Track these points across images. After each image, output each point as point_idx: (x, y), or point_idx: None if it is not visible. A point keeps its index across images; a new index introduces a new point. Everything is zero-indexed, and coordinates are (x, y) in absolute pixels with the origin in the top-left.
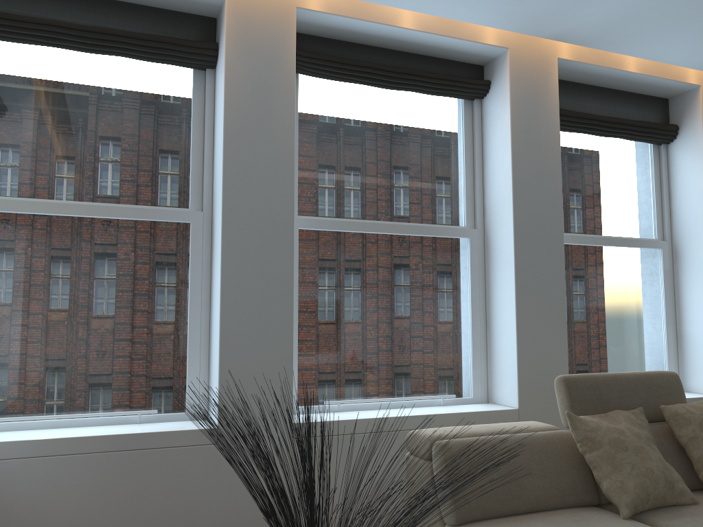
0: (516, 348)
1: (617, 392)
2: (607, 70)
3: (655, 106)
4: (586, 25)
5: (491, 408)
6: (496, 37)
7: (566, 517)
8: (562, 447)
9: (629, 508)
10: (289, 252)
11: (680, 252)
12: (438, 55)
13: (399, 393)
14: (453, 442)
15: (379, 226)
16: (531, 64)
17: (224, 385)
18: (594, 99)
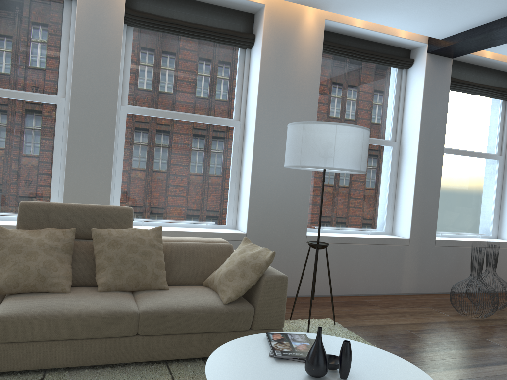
0: (64, 185)
1: (65, 216)
2: None
3: (241, 19)
4: None
5: None
6: None
7: None
8: None
9: None
10: None
11: (246, 130)
12: None
13: None
14: None
15: None
16: None
17: None
18: (184, 9)
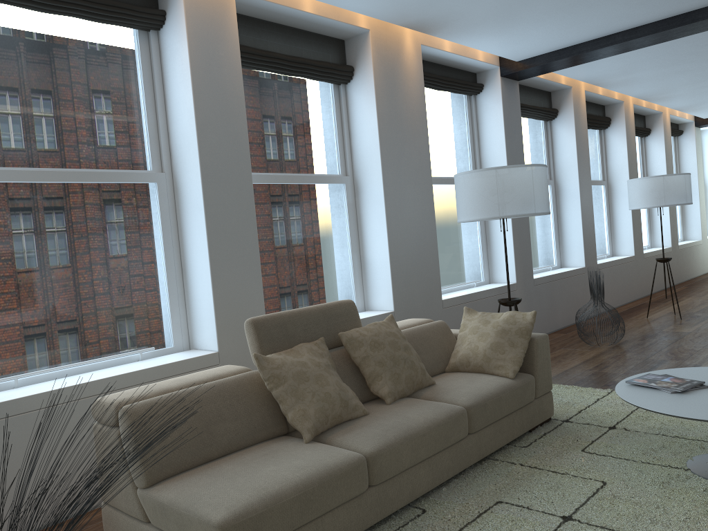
0: (212, 293)
1: (302, 326)
2: (285, 8)
3: (334, 47)
4: None
5: (192, 355)
6: None
7: (256, 453)
8: (252, 387)
9: (311, 433)
10: None
11: (360, 186)
12: None
13: (91, 355)
14: (140, 404)
15: (47, 174)
16: None
17: None
18: (277, 37)
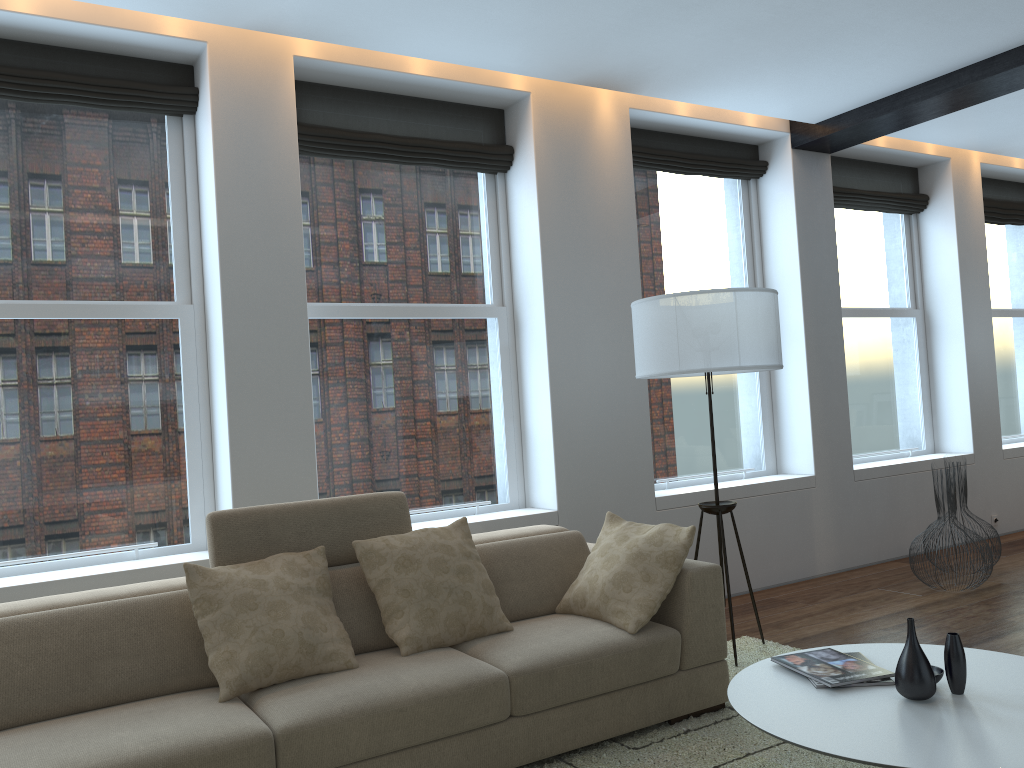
0: (230, 472)
1: (296, 527)
2: (382, 72)
3: (484, 120)
4: (290, 13)
5: (197, 558)
6: (185, 25)
7: (141, 709)
8: (182, 612)
9: (230, 687)
10: None
11: (520, 322)
12: (108, 50)
13: (65, 548)
14: None
15: (17, 308)
16: (247, 66)
17: None
18: (384, 112)
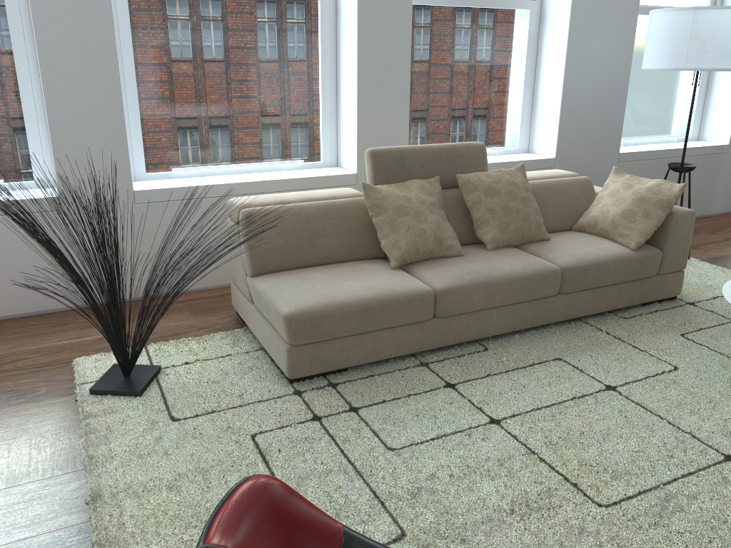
0: (356, 118)
1: (421, 163)
2: None
3: None
4: None
5: (332, 173)
6: None
7: (345, 269)
8: (358, 212)
9: (397, 261)
10: (108, 22)
11: (546, 14)
12: None
13: (249, 159)
14: (256, 210)
15: None
16: None
17: (59, 158)
18: None
